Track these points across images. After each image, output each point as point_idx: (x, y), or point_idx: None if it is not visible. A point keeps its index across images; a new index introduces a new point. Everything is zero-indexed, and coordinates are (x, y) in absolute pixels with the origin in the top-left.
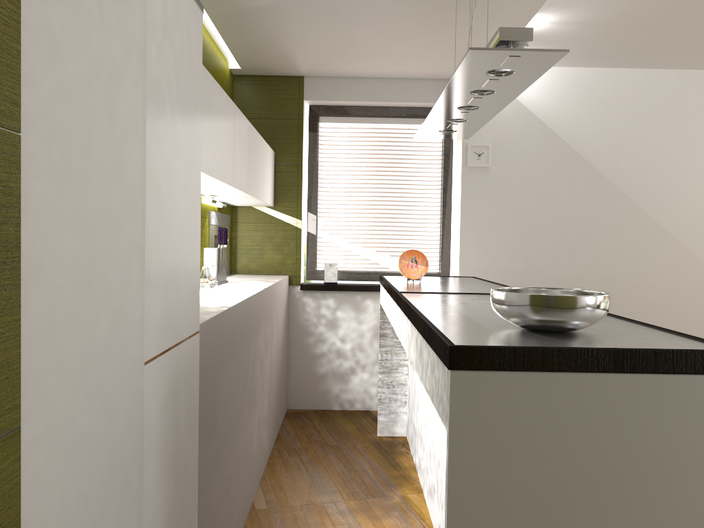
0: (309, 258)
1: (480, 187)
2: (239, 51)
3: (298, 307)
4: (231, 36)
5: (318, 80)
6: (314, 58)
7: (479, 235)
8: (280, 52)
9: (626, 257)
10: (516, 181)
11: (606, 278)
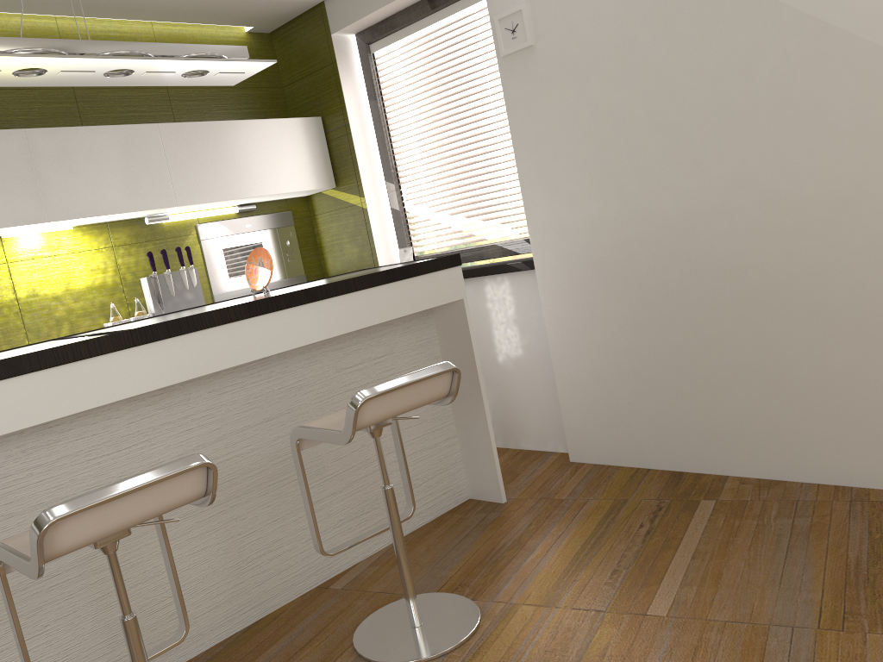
0: (399, 243)
1: (529, 85)
2: (194, 19)
3: None
4: (144, 16)
5: None
6: None
7: (543, 168)
8: (222, 1)
9: (813, 145)
10: (578, 54)
11: (776, 200)
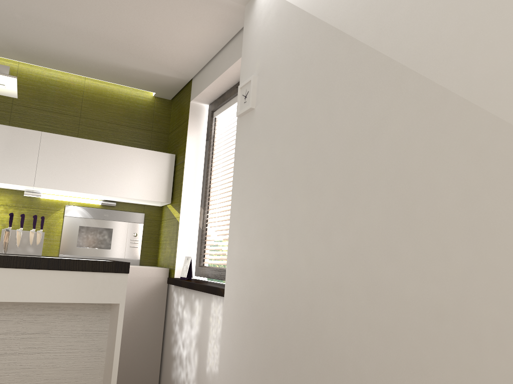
0: (197, 253)
1: (247, 140)
2: (109, 79)
3: (171, 302)
4: (72, 70)
5: (196, 79)
6: (136, 61)
7: (242, 210)
8: (116, 67)
9: (418, 231)
10: (273, 116)
11: (380, 289)
